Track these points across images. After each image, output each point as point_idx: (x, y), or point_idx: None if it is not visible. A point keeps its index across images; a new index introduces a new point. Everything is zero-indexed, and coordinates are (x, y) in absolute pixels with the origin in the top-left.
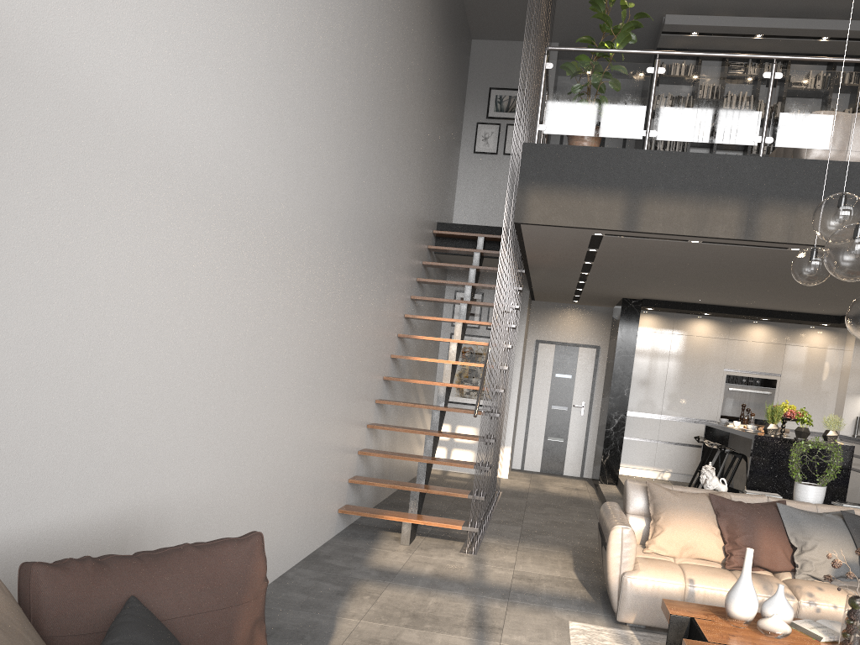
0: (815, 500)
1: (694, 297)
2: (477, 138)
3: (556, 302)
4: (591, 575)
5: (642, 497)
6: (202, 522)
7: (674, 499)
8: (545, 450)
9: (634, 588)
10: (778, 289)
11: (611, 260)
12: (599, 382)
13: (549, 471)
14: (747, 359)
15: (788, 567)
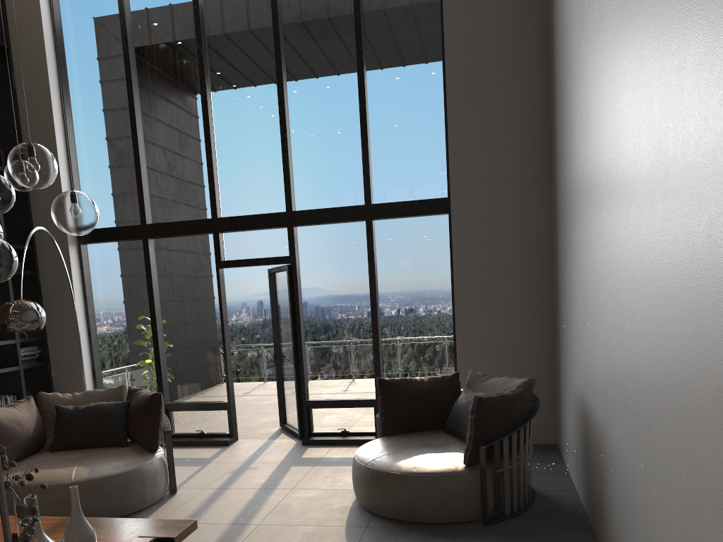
0: None
1: None
2: None
3: None
4: None
5: None
6: (627, 492)
7: None
8: None
9: None
10: None
11: None
12: None
13: None
14: None
15: None
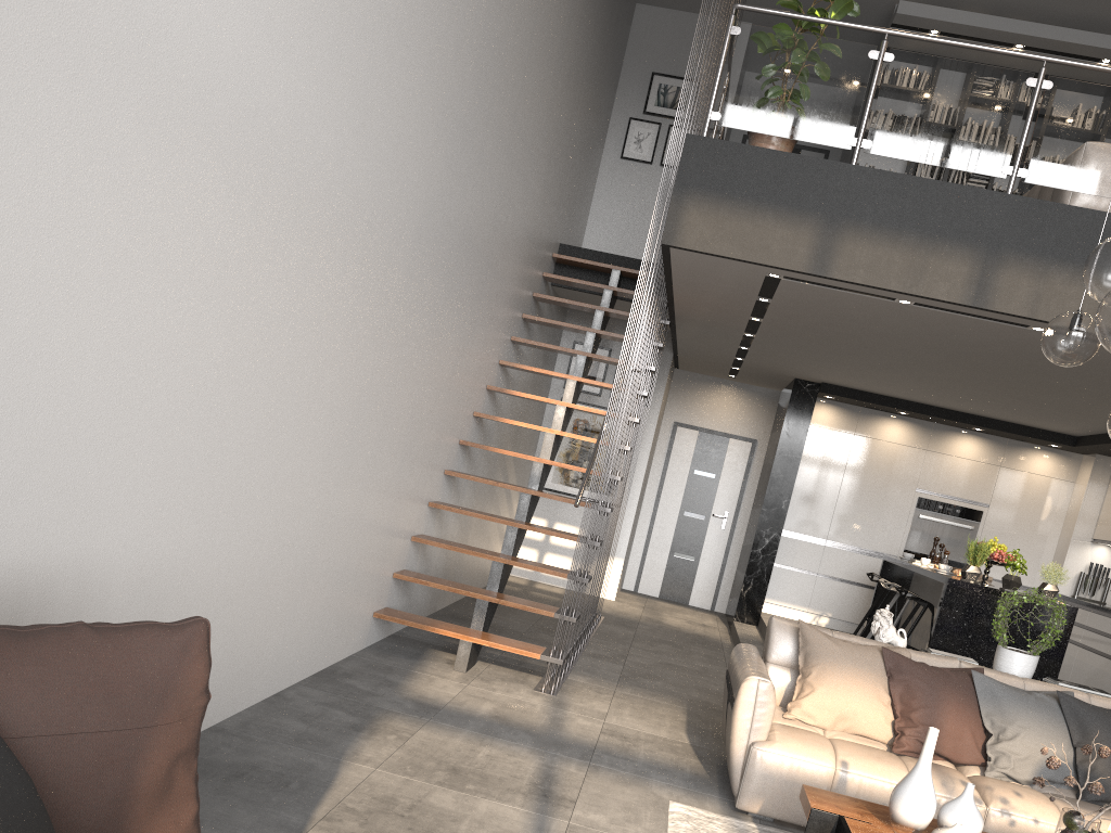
0: (1022, 672)
1: (890, 388)
2: (627, 139)
3: (706, 375)
4: (708, 741)
5: (790, 642)
6: (155, 603)
7: (834, 649)
8: (669, 569)
9: (765, 765)
10: (1004, 387)
11: (787, 319)
12: (750, 488)
13: (671, 598)
14: (948, 480)
15: (977, 759)
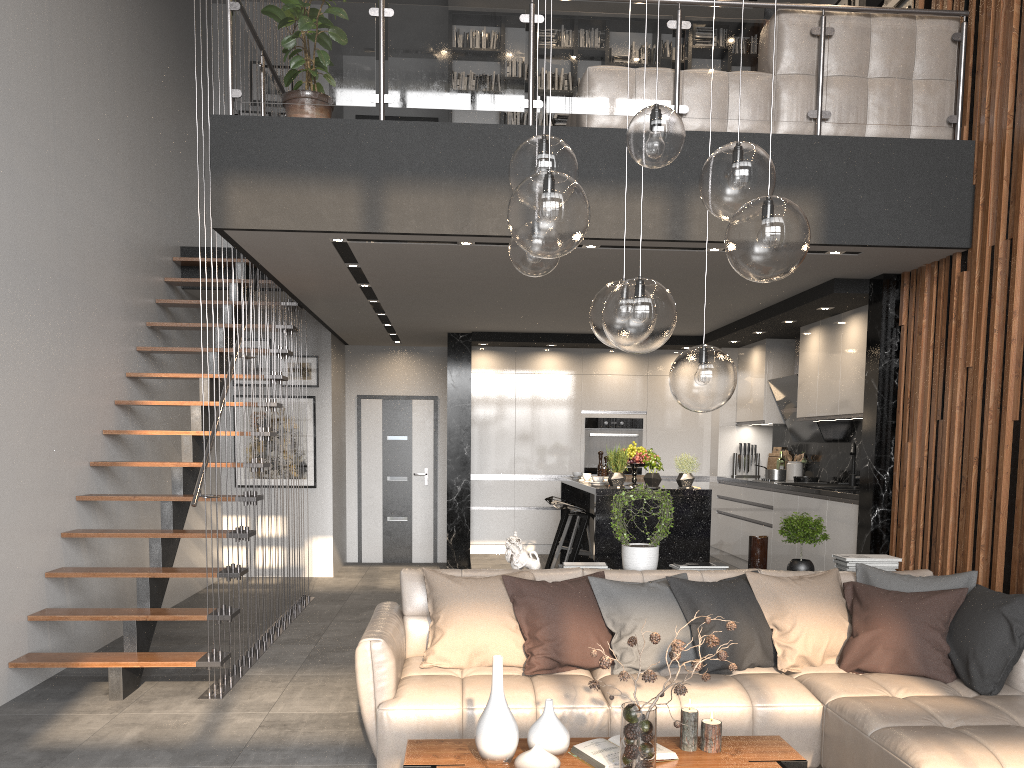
0: (646, 565)
1: (528, 325)
2: None
3: (377, 345)
4: None
5: (421, 591)
6: None
7: (457, 589)
8: (386, 534)
9: (393, 724)
10: None
11: (390, 279)
12: (442, 441)
13: (395, 560)
14: (607, 397)
15: None
